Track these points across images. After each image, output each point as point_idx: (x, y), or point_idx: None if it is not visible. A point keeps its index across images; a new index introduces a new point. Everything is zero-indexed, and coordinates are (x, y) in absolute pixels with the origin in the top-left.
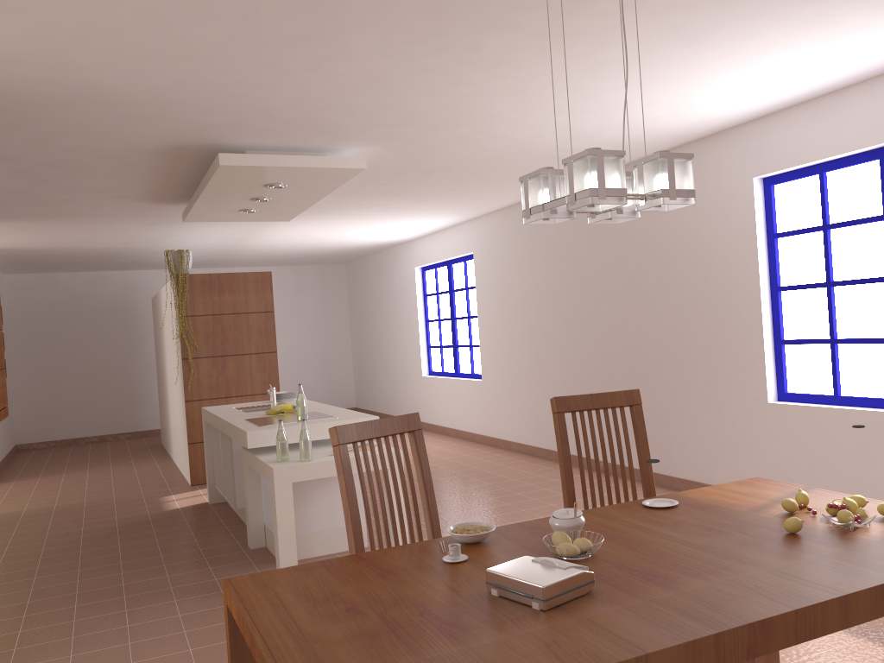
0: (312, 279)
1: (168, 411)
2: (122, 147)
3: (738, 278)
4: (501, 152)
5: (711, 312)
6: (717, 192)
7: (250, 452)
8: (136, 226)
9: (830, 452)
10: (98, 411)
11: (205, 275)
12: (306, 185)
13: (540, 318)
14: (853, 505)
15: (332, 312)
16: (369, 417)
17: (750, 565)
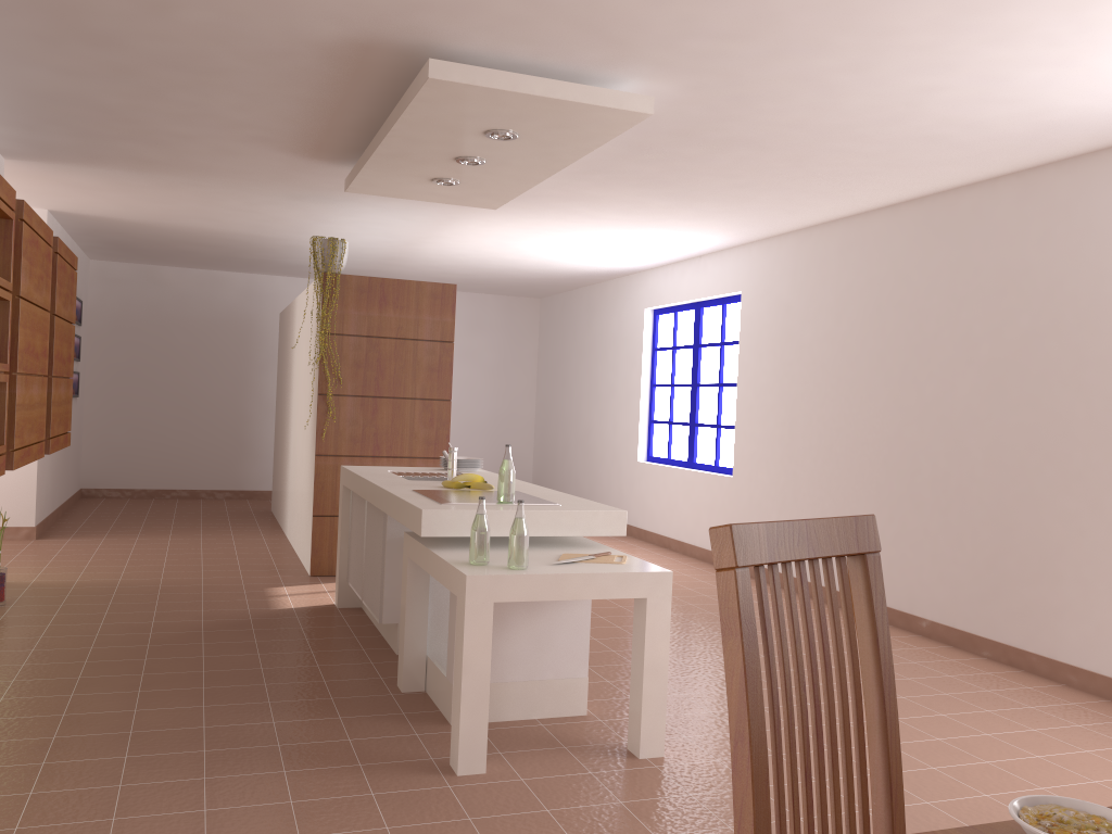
0: (493, 313)
1: (287, 467)
2: (278, 34)
3: None
4: (860, 117)
5: None
6: None
7: (421, 543)
8: (275, 199)
9: None
10: (193, 457)
11: (363, 279)
12: (546, 139)
13: (844, 395)
14: None
15: (515, 361)
16: (611, 510)
17: None
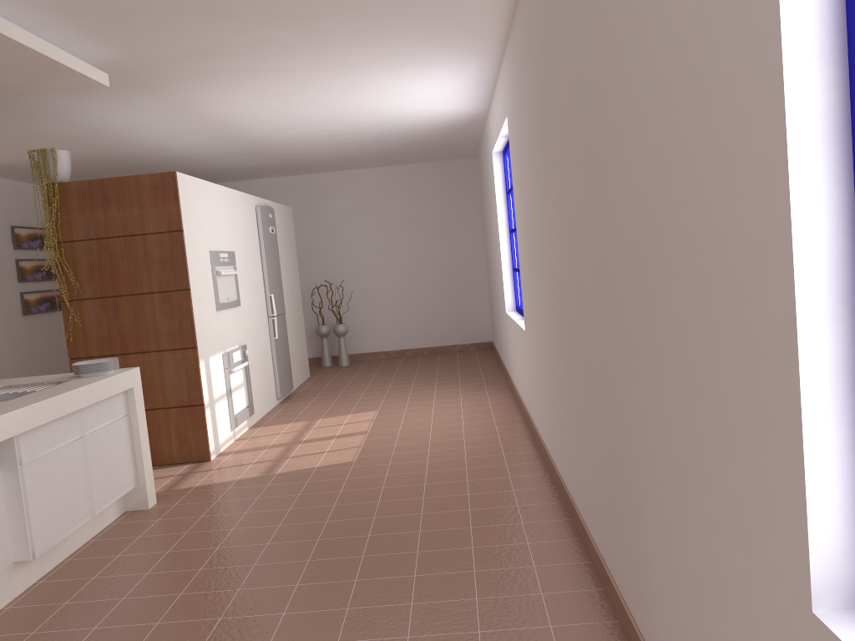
0: (432, 180)
1: None
2: None
3: (730, 57)
4: None
5: (686, 204)
6: None
7: None
8: (17, 122)
9: None
10: None
11: (82, 183)
12: None
13: (541, 229)
14: None
15: (460, 220)
16: None
17: None
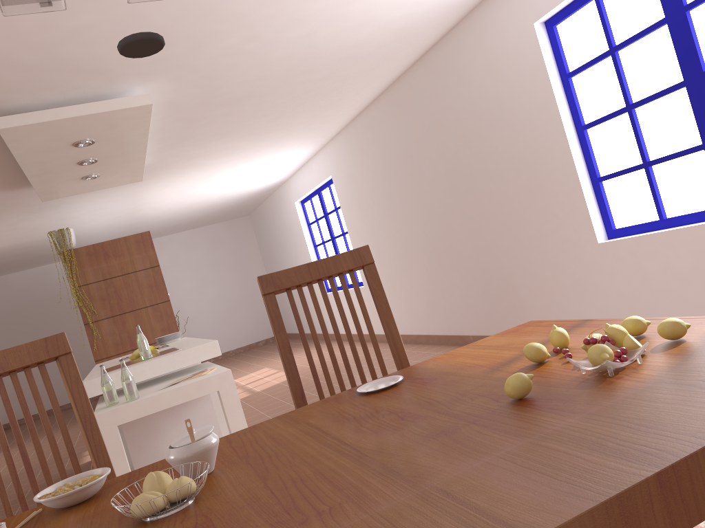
0: (223, 234)
1: None
2: None
3: (543, 128)
4: (291, 62)
5: (528, 169)
6: (506, 50)
7: (98, 401)
8: (22, 217)
9: (668, 278)
10: None
11: (89, 247)
12: (113, 136)
13: (393, 218)
14: (620, 333)
15: (246, 257)
16: (207, 343)
17: (407, 483)
